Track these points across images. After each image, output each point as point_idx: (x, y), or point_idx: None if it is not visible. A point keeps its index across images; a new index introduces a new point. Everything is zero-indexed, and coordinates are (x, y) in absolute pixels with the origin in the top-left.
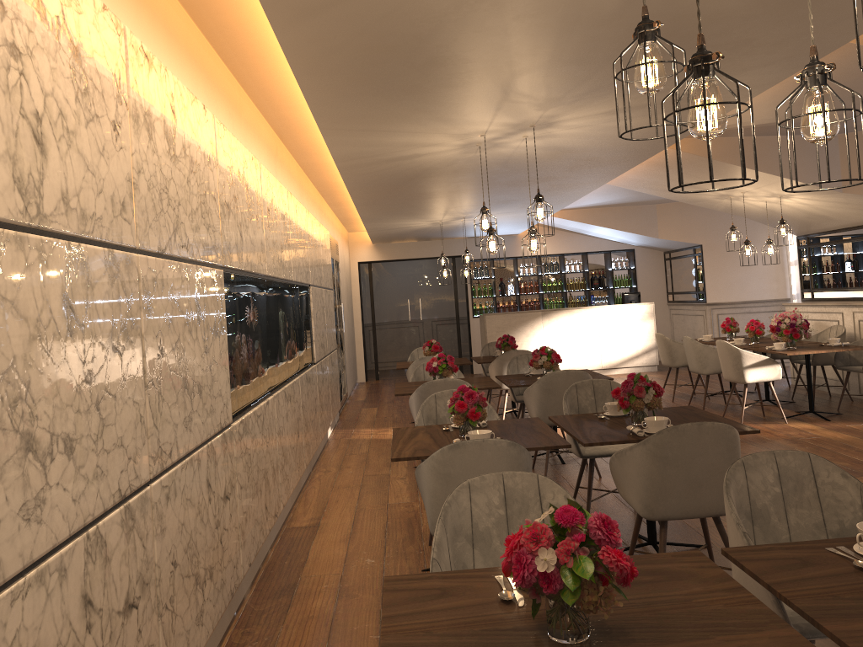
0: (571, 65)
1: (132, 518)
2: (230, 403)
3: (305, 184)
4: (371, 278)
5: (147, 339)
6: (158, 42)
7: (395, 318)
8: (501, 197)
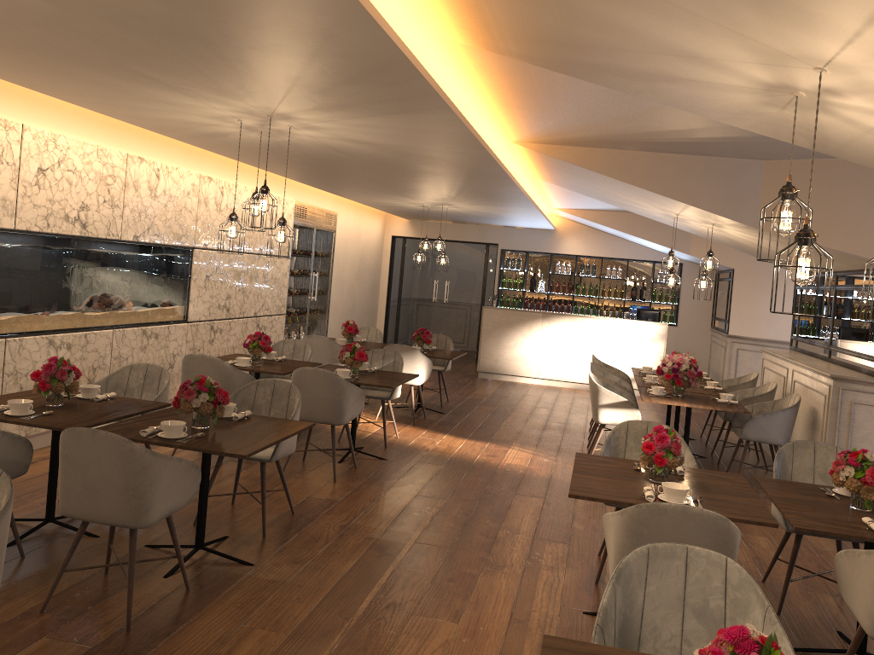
0: (150, 57)
1: None
2: None
3: None
4: (403, 253)
5: None
6: None
7: (421, 296)
8: (430, 187)
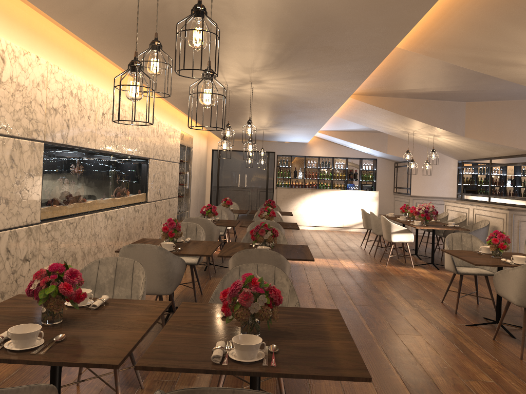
0: (239, 51)
1: None
2: (39, 212)
3: (156, 101)
4: (219, 159)
5: None
6: None
7: (230, 184)
8: (274, 120)
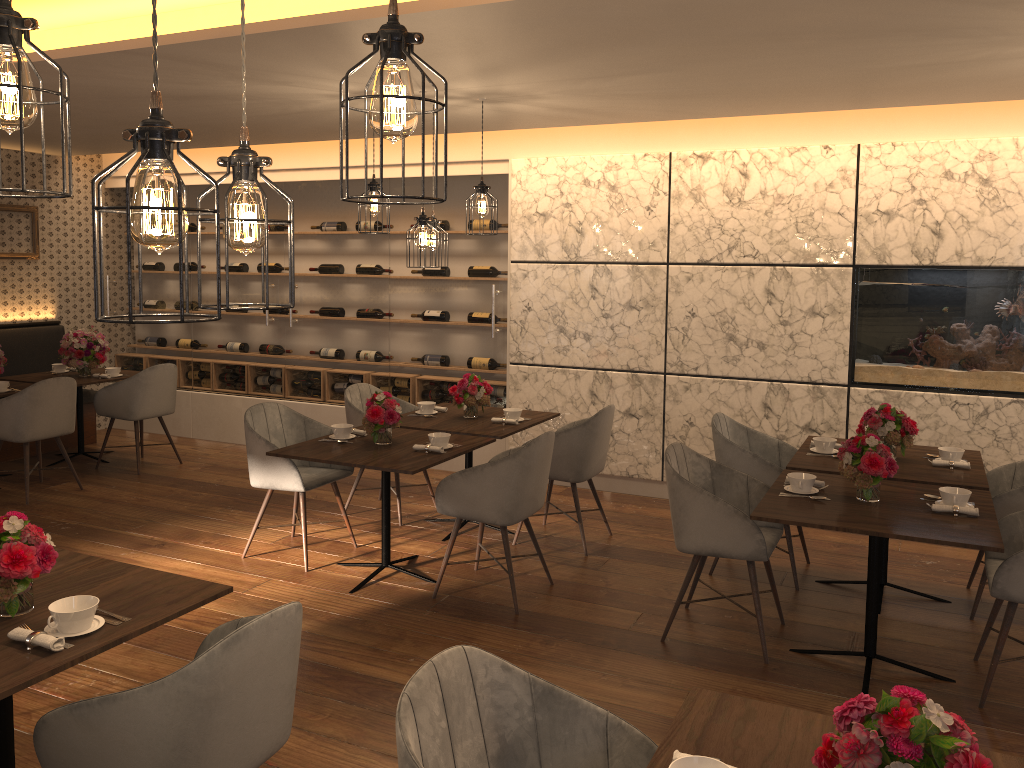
0: (824, 60)
1: (639, 381)
2: (844, 369)
3: None
4: None
5: (671, 306)
6: (738, 134)
7: None
8: None
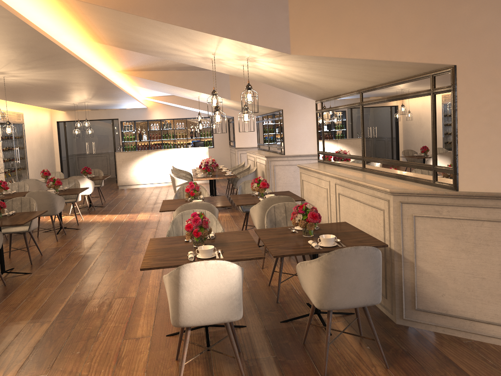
0: None
1: None
2: None
3: None
4: (65, 130)
5: None
6: None
7: (80, 152)
8: (77, 95)
